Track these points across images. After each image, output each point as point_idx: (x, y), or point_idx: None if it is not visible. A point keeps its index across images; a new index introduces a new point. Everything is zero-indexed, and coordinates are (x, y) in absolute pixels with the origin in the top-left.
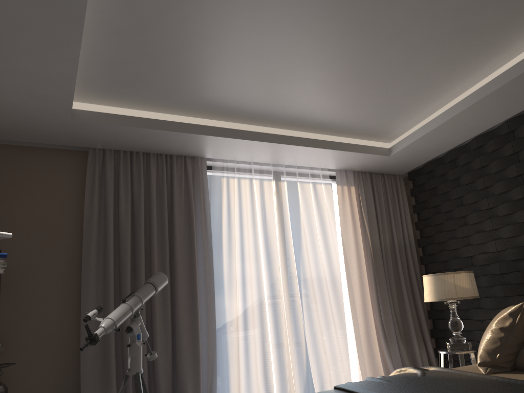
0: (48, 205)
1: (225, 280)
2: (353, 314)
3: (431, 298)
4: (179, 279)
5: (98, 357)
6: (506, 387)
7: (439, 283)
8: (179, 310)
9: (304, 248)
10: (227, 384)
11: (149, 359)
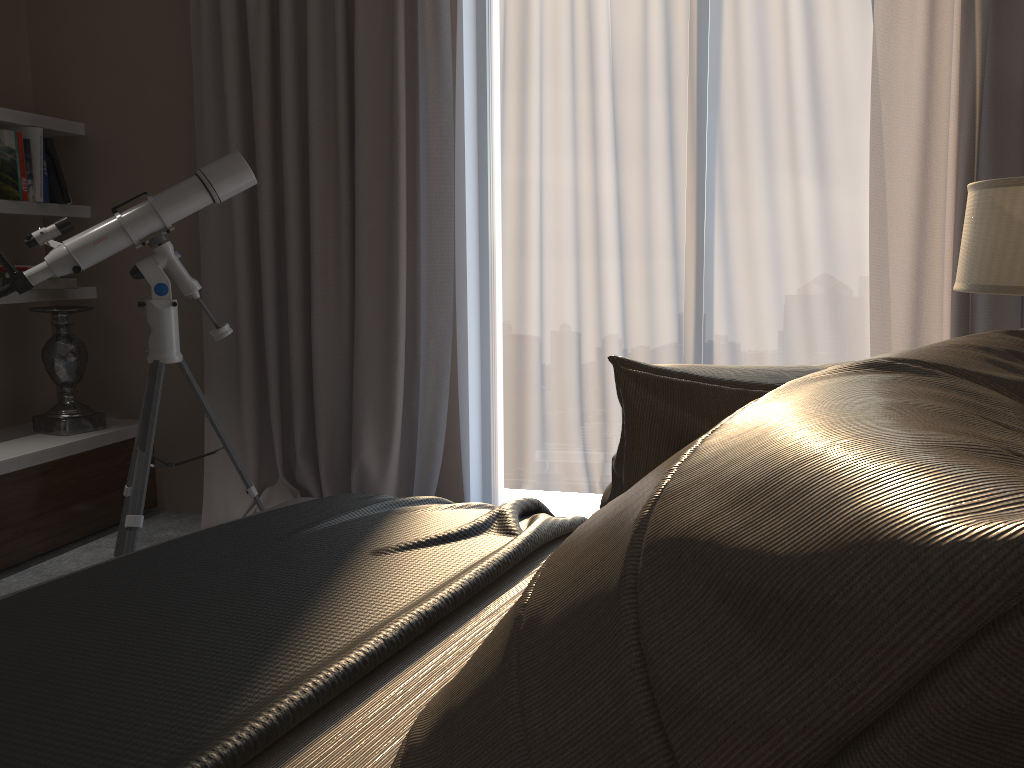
0: (145, 10)
1: (493, 180)
2: (878, 301)
3: (957, 279)
4: (360, 171)
5: (231, 319)
6: (89, 757)
7: (983, 223)
8: (359, 242)
9: (725, 93)
10: (487, 417)
11: (213, 338)
